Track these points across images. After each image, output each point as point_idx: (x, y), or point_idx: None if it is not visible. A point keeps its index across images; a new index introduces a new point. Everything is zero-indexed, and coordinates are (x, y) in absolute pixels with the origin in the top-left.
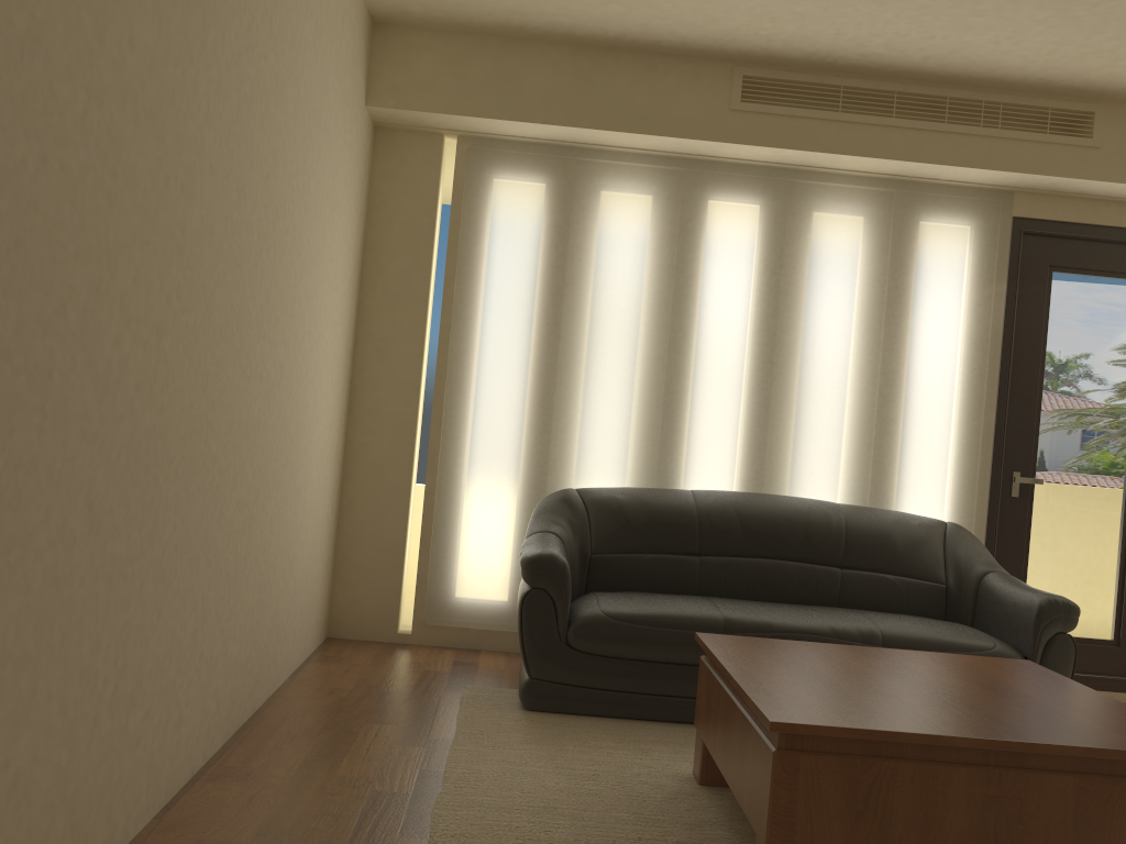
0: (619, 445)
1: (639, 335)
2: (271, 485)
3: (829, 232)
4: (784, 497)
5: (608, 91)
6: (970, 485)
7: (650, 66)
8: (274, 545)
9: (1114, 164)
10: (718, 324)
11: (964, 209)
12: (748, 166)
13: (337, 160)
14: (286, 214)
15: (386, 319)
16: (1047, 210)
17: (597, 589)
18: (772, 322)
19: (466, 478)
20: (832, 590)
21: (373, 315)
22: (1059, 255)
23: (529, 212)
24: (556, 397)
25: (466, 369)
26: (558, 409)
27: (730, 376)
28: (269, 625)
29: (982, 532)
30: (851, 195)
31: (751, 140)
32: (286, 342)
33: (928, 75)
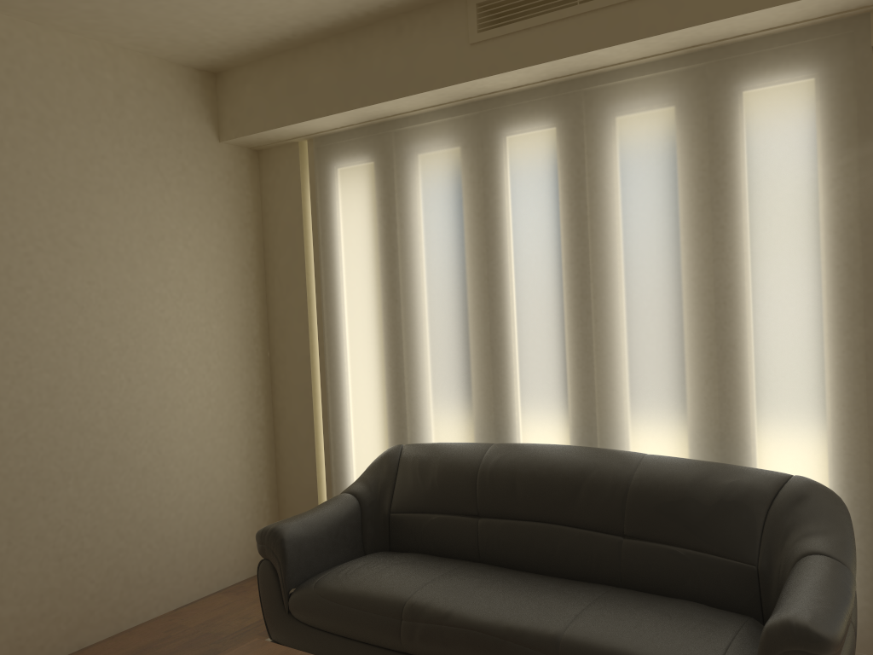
0: (455, 397)
1: (458, 288)
2: (58, 478)
3: (627, 137)
4: (580, 450)
5: (369, 67)
6: (852, 421)
7: (397, 29)
8: (88, 520)
9: None
10: (526, 264)
11: (796, 59)
12: (533, 90)
13: (149, 204)
14: (15, 277)
15: (283, 305)
16: None
17: (397, 547)
18: (579, 252)
19: (347, 434)
20: (612, 563)
21: (275, 304)
22: None
23: (360, 192)
24: (401, 356)
25: (335, 340)
26: (403, 367)
27: (544, 316)
28: (101, 579)
29: None
30: (647, 86)
31: (493, 69)
32: (57, 368)
33: None
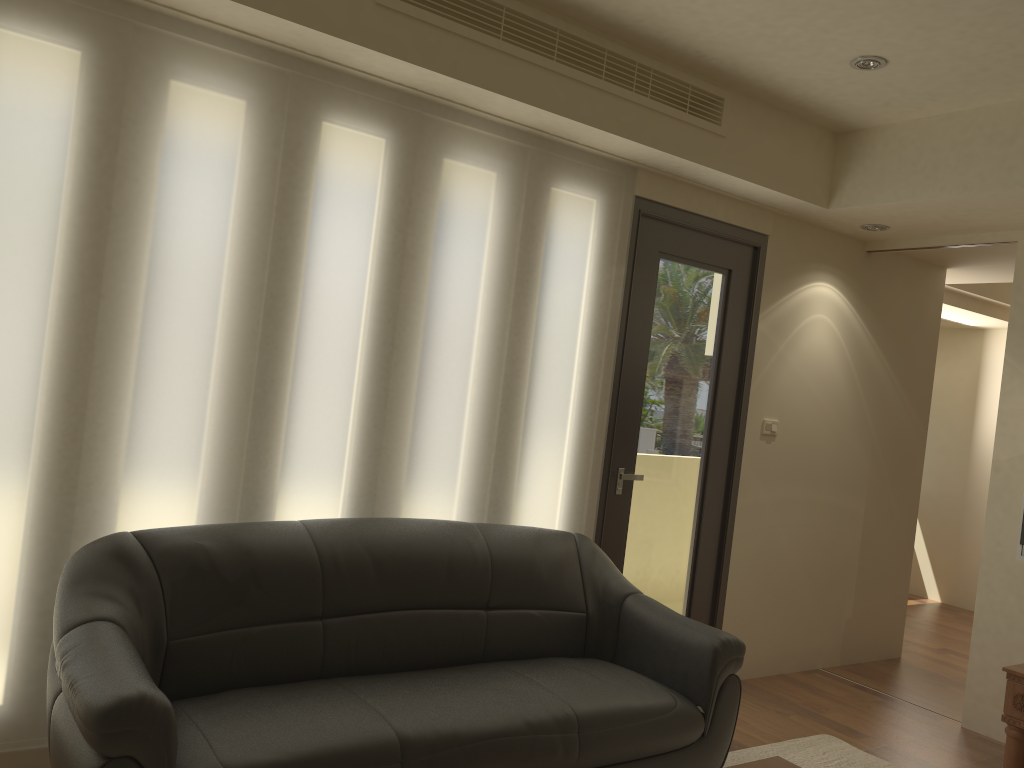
0: (192, 457)
1: (225, 300)
2: None
3: (465, 187)
4: (417, 522)
5: None
6: (584, 485)
7: None
8: None
9: (735, 157)
10: (332, 292)
11: (595, 180)
12: (376, 85)
13: None
14: None
15: None
16: (663, 193)
17: (178, 691)
18: (397, 293)
19: None
20: (479, 639)
21: None
22: (667, 242)
23: (54, 93)
24: (95, 387)
25: None
26: (97, 406)
27: (344, 361)
28: None
29: (592, 535)
30: (489, 144)
31: (400, 51)
32: None
33: (596, 18)
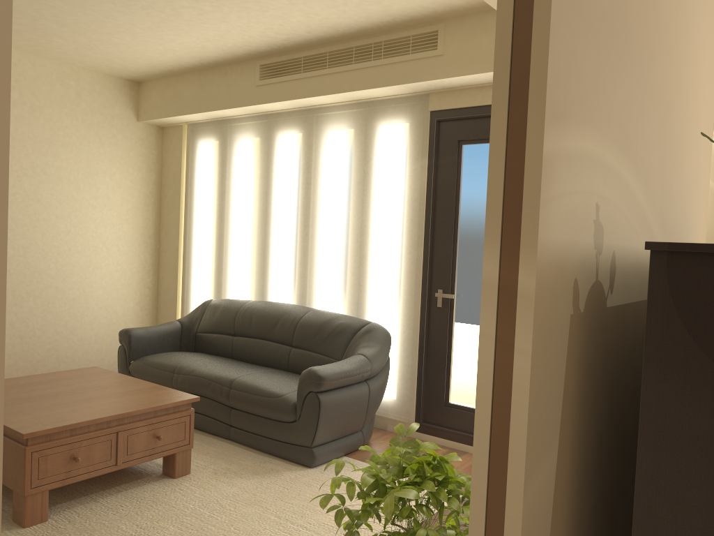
0: (244, 276)
1: (250, 216)
2: (25, 295)
3: (329, 143)
4: (287, 305)
5: (210, 90)
6: (407, 298)
7: (225, 72)
8: (39, 320)
9: (453, 63)
10: (281, 206)
11: (399, 112)
12: (292, 112)
13: (90, 154)
14: (11, 187)
15: (168, 218)
16: (450, 102)
17: (198, 351)
18: (305, 201)
19: (192, 294)
20: (285, 360)
21: (164, 217)
22: (464, 132)
23: (210, 157)
24: (221, 252)
25: (191, 240)
26: (222, 258)
27: (287, 235)
28: (43, 353)
29: (415, 330)
30: (340, 117)
31: (264, 100)
32: (29, 237)
33: (334, 38)
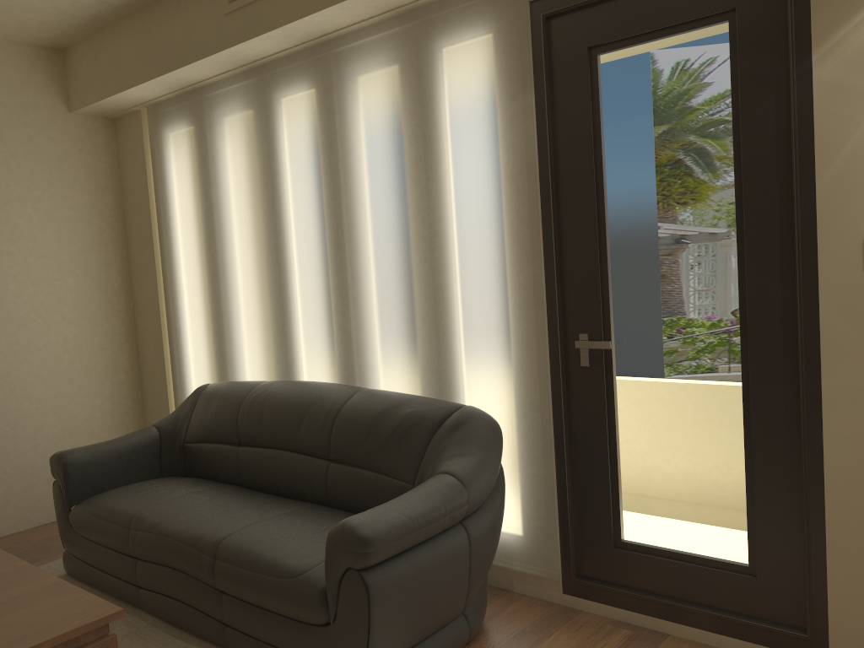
0: (255, 341)
1: (252, 241)
2: None
3: (360, 95)
4: (318, 385)
5: (160, 39)
6: (524, 356)
7: (177, 3)
8: None
9: None
10: (297, 217)
11: (473, 16)
12: (294, 54)
13: None
14: None
15: (139, 260)
16: None
17: (189, 473)
18: (332, 205)
19: (186, 376)
20: (321, 485)
21: (134, 259)
22: (598, 29)
23: (183, 154)
24: (218, 304)
25: (174, 291)
26: (220, 314)
27: (311, 265)
28: None
29: (545, 413)
30: (371, 47)
31: (241, 37)
32: None
33: None
